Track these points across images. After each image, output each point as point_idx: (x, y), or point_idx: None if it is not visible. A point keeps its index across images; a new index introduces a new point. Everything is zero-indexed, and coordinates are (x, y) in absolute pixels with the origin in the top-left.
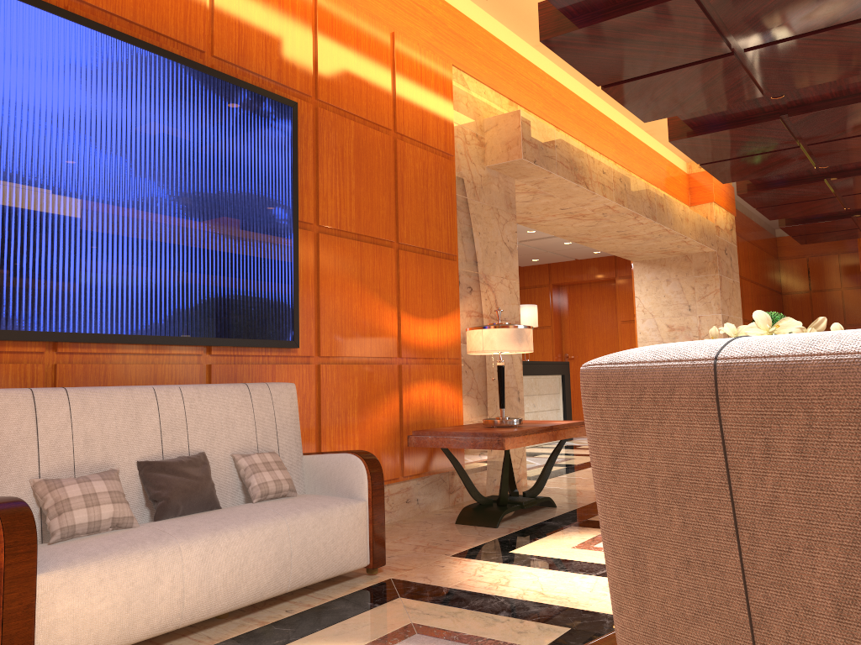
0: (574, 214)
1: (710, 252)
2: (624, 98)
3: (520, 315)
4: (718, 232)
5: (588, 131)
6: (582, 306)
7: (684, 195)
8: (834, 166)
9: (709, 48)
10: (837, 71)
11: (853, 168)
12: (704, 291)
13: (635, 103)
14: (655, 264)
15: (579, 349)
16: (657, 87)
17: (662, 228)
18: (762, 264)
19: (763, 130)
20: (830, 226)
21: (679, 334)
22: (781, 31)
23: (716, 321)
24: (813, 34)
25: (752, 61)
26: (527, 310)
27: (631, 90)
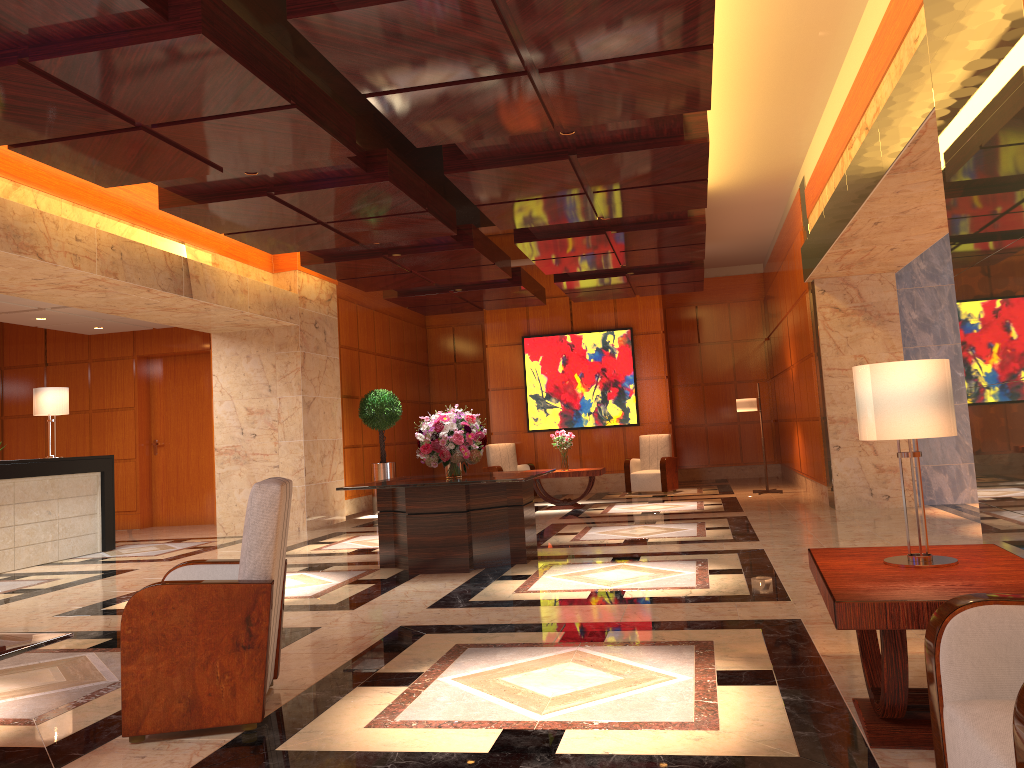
0: (62, 285)
1: (292, 326)
2: (50, 161)
3: (43, 400)
4: (304, 303)
5: (81, 186)
6: (176, 382)
7: (264, 260)
8: (386, 243)
9: (103, 120)
10: (281, 156)
11: (407, 246)
12: (285, 370)
13: (71, 167)
14: (235, 338)
15: (171, 434)
16: (82, 153)
17: (200, 302)
18: (397, 335)
19: (261, 205)
20: (436, 299)
21: (259, 418)
22: (173, 112)
23: (297, 403)
24: (214, 119)
25: (171, 138)
26: (52, 394)
27: (51, 153)
